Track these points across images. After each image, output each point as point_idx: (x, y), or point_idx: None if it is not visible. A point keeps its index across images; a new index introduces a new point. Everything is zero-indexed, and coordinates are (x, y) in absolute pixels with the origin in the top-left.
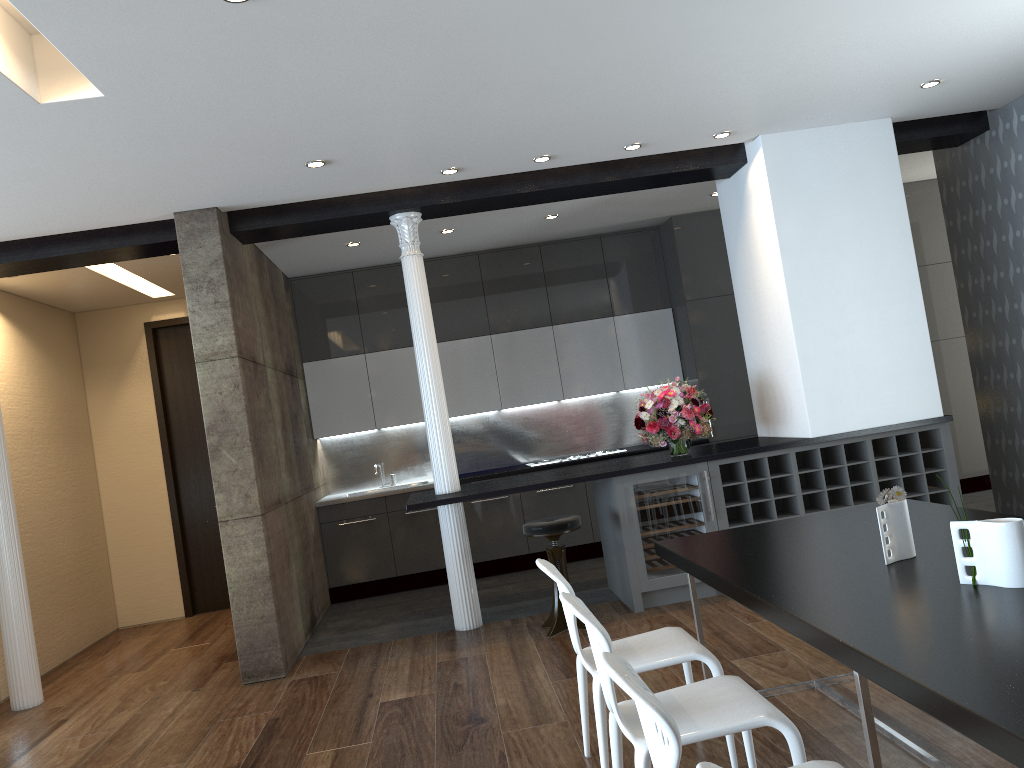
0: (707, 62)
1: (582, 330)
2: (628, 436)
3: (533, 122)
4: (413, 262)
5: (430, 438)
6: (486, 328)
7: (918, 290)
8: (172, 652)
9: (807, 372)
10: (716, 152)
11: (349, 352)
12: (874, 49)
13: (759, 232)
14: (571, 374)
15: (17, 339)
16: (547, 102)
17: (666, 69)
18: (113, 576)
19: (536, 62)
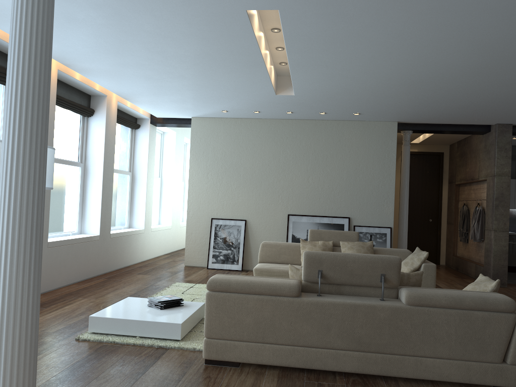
0: None
1: None
2: None
3: None
4: None
5: None
6: None
7: None
8: None
9: None
10: None
11: None
12: None
13: None
14: None
15: None
16: None
17: None
18: None
19: None
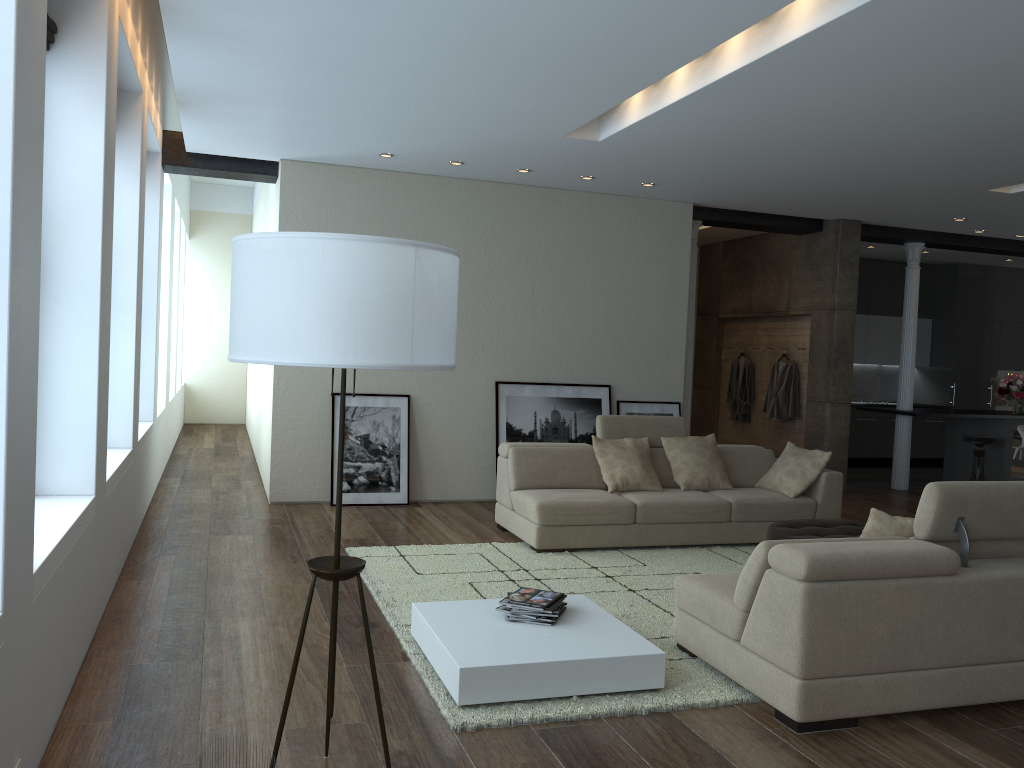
0: None
1: (882, 321)
2: (880, 395)
3: None
4: (917, 272)
5: (905, 377)
6: None
7: None
8: None
9: None
10: None
11: None
12: None
13: None
14: (871, 348)
15: None
16: None
17: None
18: None
19: None
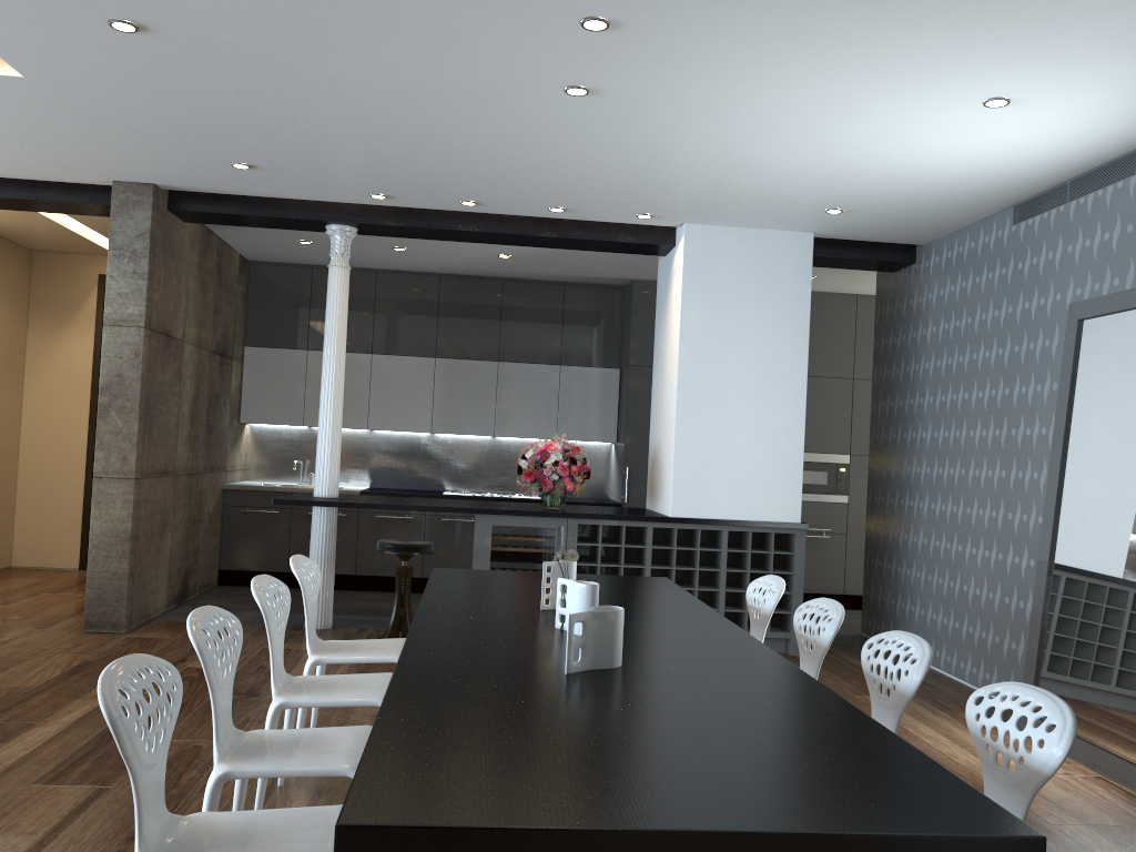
0: (593, 153)
1: (527, 372)
2: None
3: (445, 170)
4: (338, 273)
5: (319, 442)
6: (432, 350)
7: (803, 400)
8: (44, 595)
9: (680, 455)
10: (648, 230)
11: (292, 345)
12: (756, 172)
13: (672, 314)
14: (506, 413)
15: None
16: (451, 157)
17: (555, 151)
18: (16, 515)
19: (424, 123)
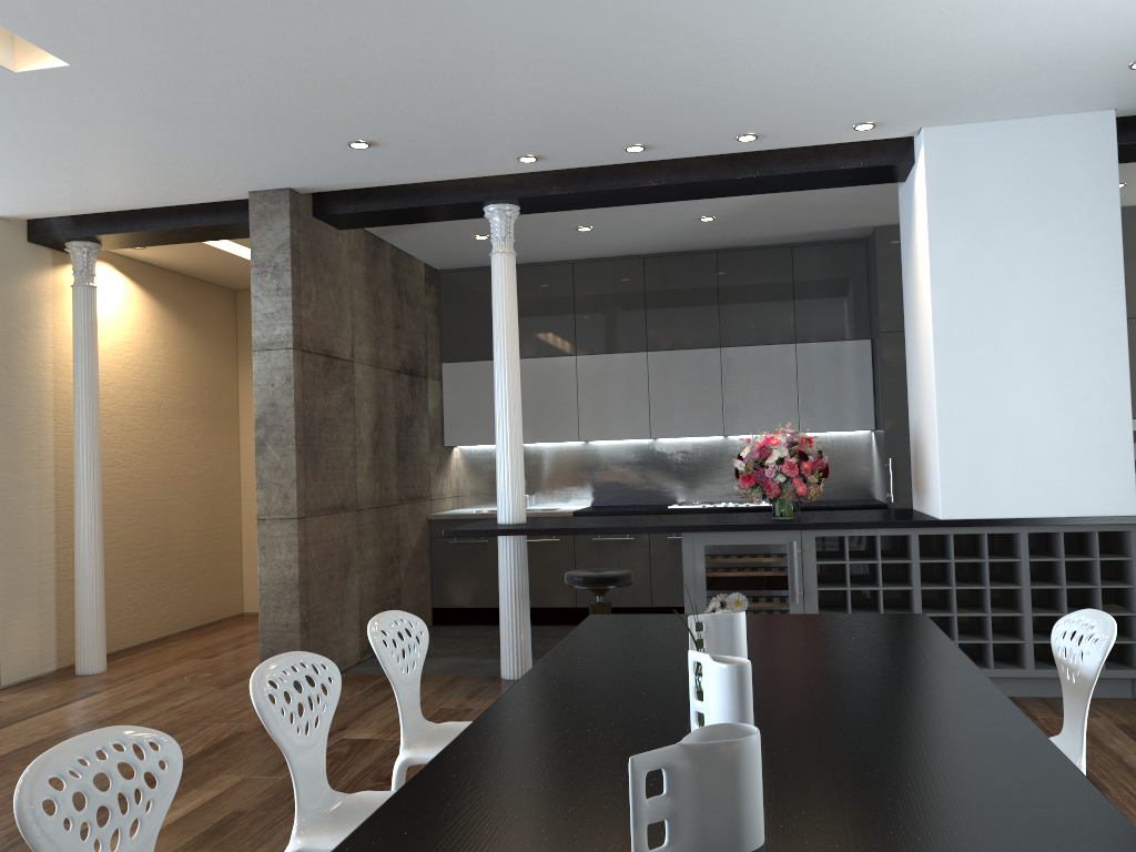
0: (765, 32)
1: (755, 356)
2: None
3: (587, 104)
4: (501, 261)
5: (497, 460)
6: (643, 343)
7: (1123, 344)
8: (252, 646)
9: (947, 435)
10: (874, 148)
11: (490, 356)
12: (1010, 15)
13: (919, 252)
14: (736, 407)
15: (155, 312)
16: (585, 80)
17: (713, 41)
18: (243, 560)
19: (529, 31)
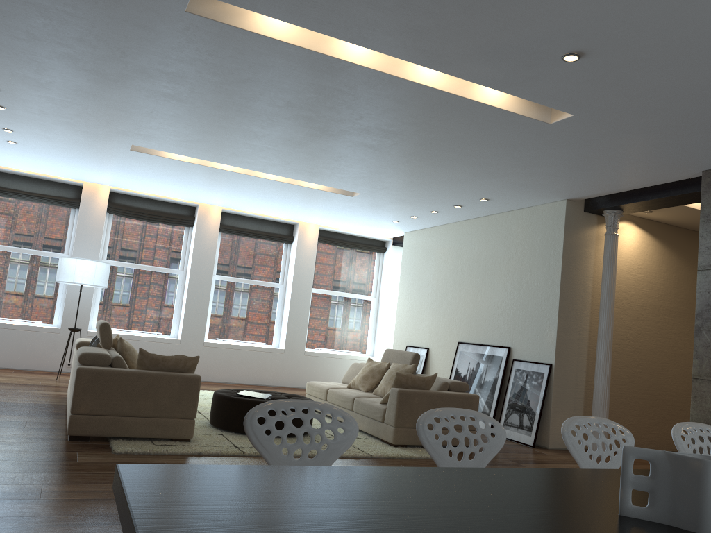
0: None
1: None
2: None
3: None
4: None
5: None
6: None
7: None
8: None
9: None
10: None
11: None
12: None
13: None
14: None
15: (660, 250)
16: None
17: None
18: None
19: None
